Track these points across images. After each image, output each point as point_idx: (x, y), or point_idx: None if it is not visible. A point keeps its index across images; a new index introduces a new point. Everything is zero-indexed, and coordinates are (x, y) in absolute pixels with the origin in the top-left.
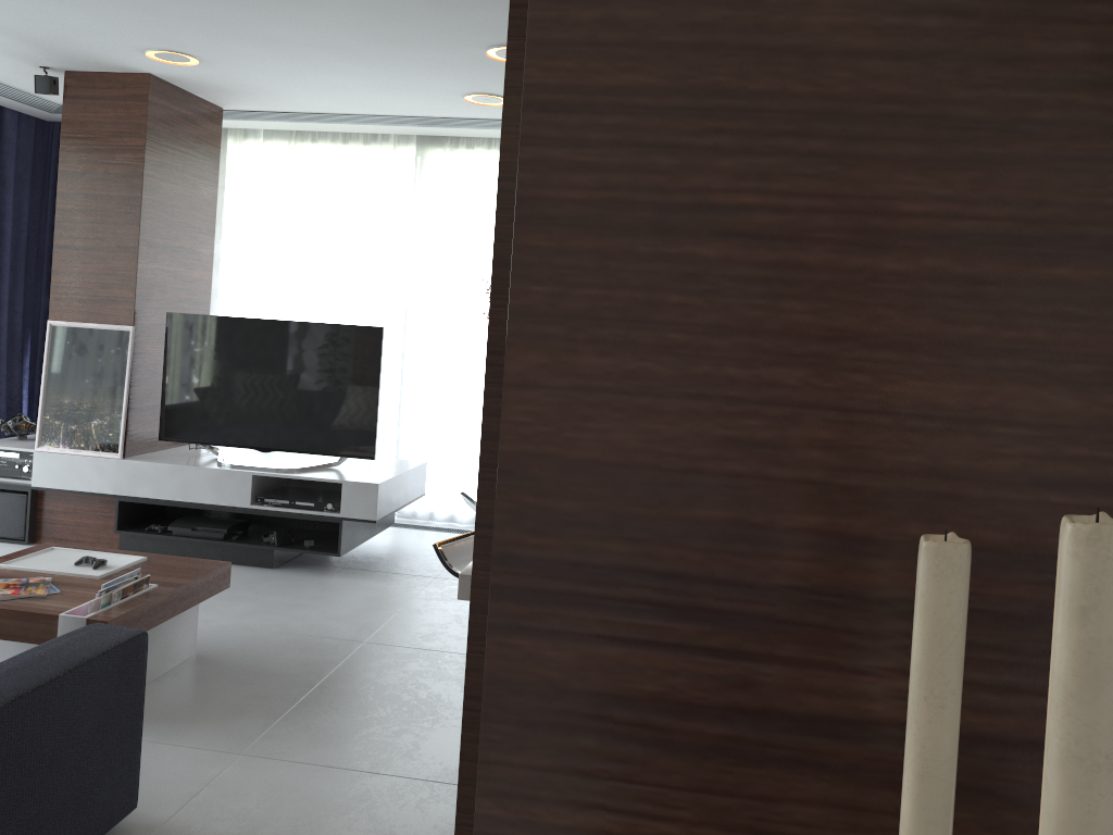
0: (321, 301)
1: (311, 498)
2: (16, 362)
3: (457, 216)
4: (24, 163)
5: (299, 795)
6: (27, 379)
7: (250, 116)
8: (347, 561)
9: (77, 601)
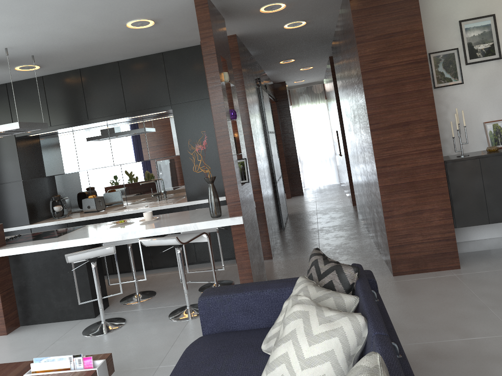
0: None
1: None
2: None
3: None
4: None
5: None
6: None
7: None
8: None
9: (66, 375)
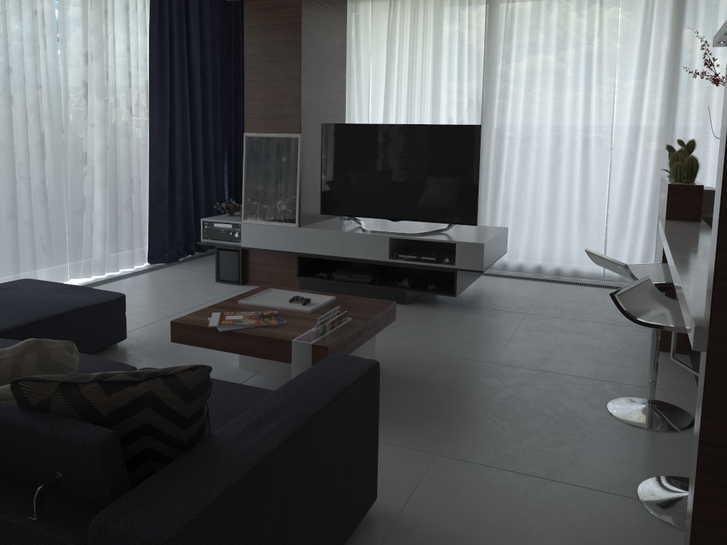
0: (417, 114)
1: (431, 254)
2: (220, 166)
3: (519, 41)
4: (215, 31)
5: (498, 496)
6: (226, 178)
7: None
8: (455, 300)
9: (300, 330)
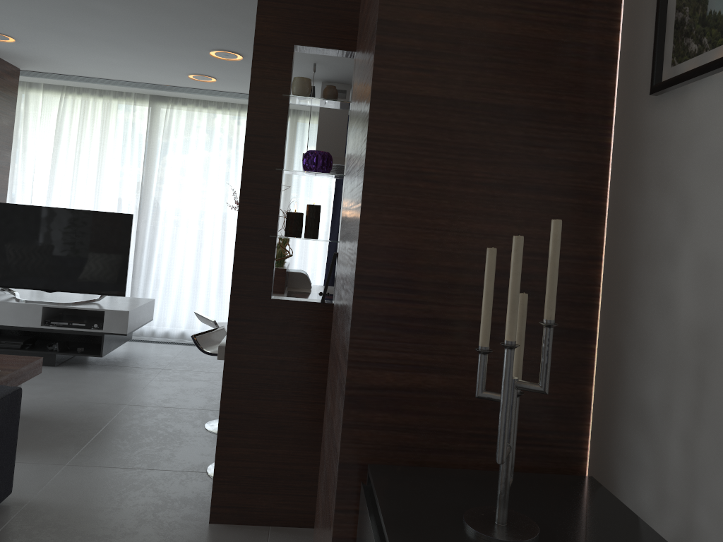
0: (81, 197)
1: (82, 321)
2: None
3: (175, 147)
4: None
5: (109, 482)
6: None
7: (38, 75)
8: (103, 361)
9: None
